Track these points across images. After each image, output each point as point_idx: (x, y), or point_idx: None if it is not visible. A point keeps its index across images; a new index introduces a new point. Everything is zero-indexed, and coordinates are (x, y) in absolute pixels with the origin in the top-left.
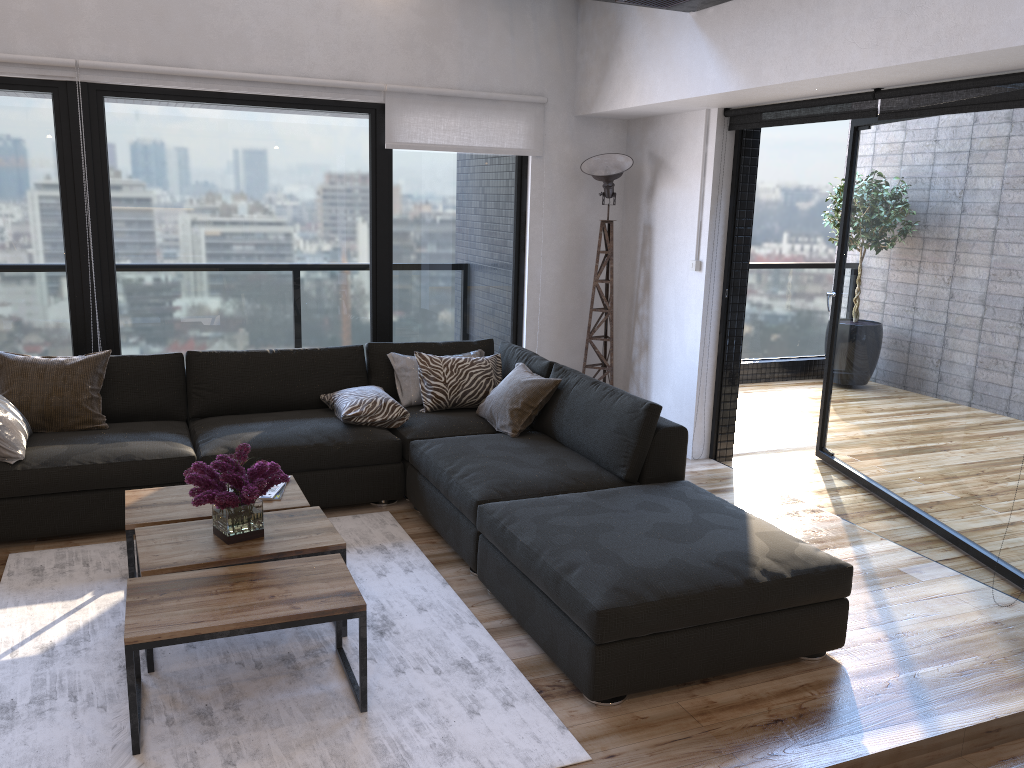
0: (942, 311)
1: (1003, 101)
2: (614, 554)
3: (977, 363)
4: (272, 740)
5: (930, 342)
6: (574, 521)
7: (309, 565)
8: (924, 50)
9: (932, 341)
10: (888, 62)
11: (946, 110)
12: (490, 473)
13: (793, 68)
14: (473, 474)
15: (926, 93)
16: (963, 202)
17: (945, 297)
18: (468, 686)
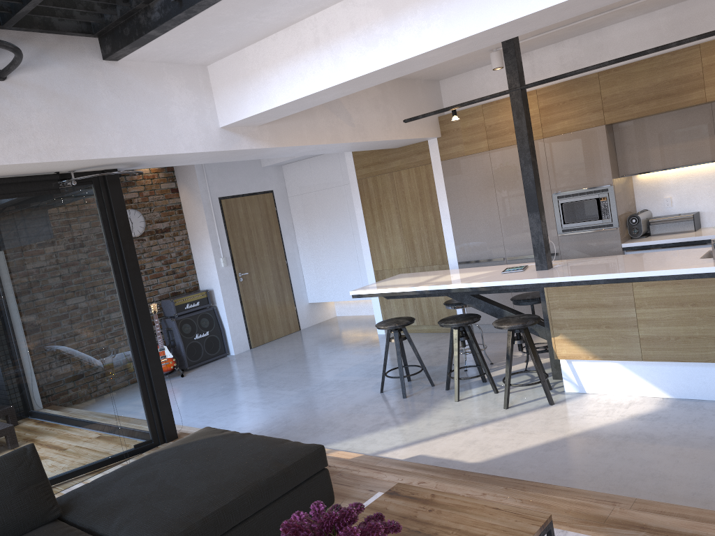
0: None
1: (1, 194)
2: (254, 455)
3: None
4: None
5: None
6: (196, 486)
7: None
8: (31, 156)
9: None
10: (1, 162)
11: None
12: None
13: None
14: None
15: None
16: None
17: None
18: None
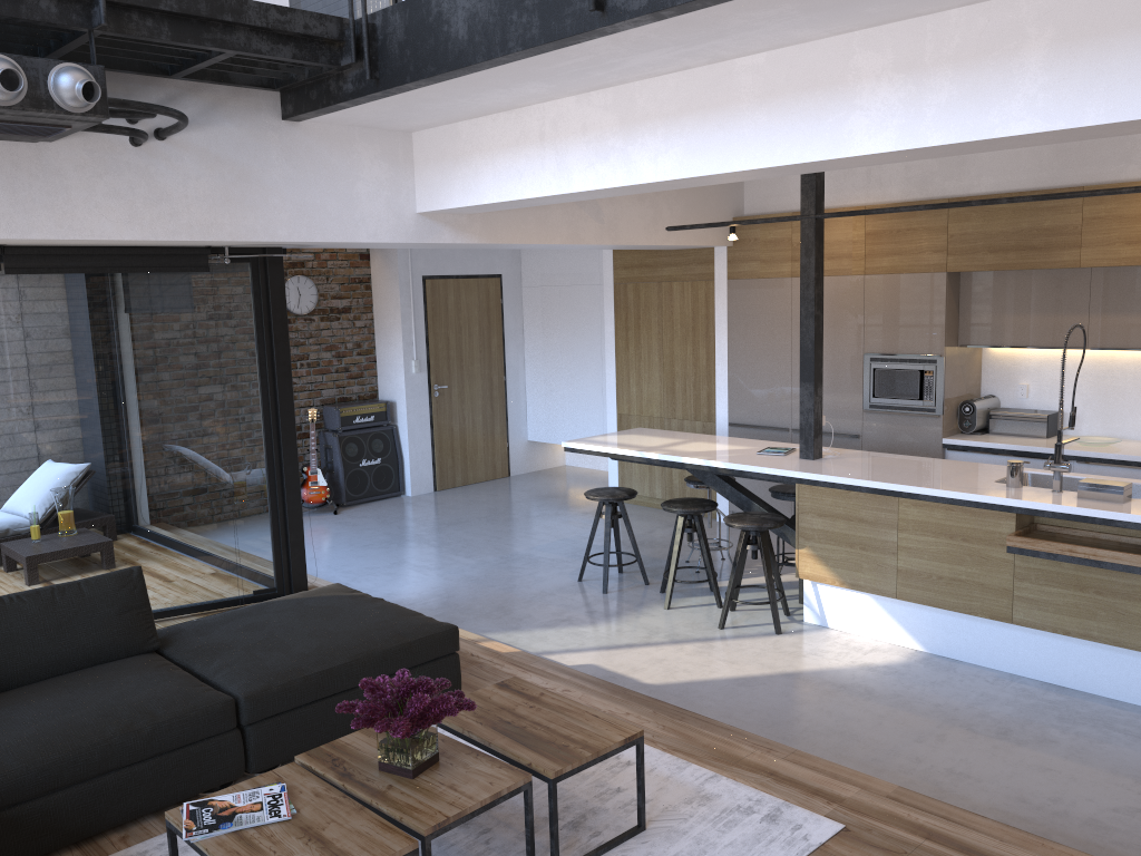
0: (13, 444)
1: (141, 266)
2: (377, 622)
3: (85, 475)
4: (581, 785)
5: (2, 477)
6: (306, 643)
7: (461, 712)
8: (181, 233)
9: (6, 475)
10: (147, 237)
11: (88, 270)
12: (159, 695)
13: (21, 226)
14: (156, 706)
15: (67, 254)
16: (11, 345)
17: (13, 431)
18: (458, 739)
